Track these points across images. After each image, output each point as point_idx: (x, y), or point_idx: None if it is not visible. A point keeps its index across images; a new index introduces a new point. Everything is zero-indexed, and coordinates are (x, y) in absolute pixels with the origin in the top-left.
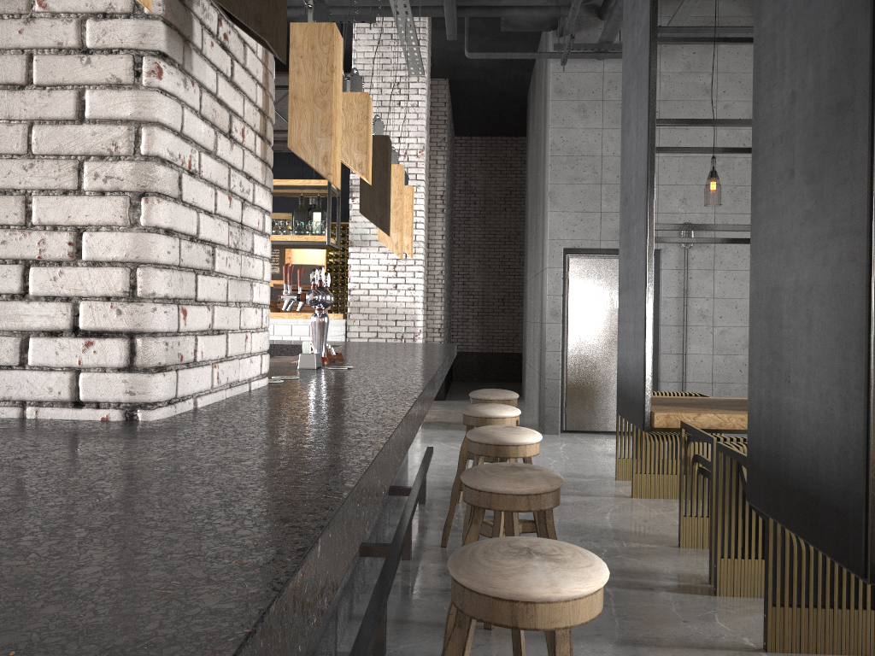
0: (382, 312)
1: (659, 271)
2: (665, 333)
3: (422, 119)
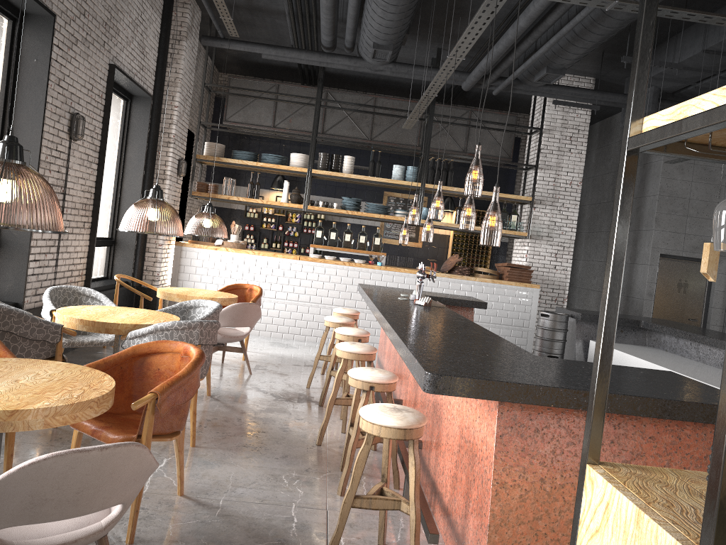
0: (545, 282)
1: None
2: (714, 312)
3: (583, 162)
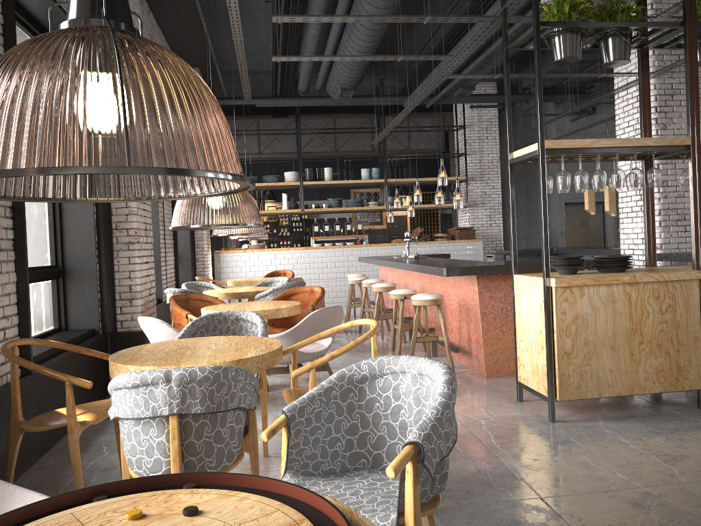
0: (485, 237)
1: (604, 211)
2: (609, 239)
3: (498, 144)
